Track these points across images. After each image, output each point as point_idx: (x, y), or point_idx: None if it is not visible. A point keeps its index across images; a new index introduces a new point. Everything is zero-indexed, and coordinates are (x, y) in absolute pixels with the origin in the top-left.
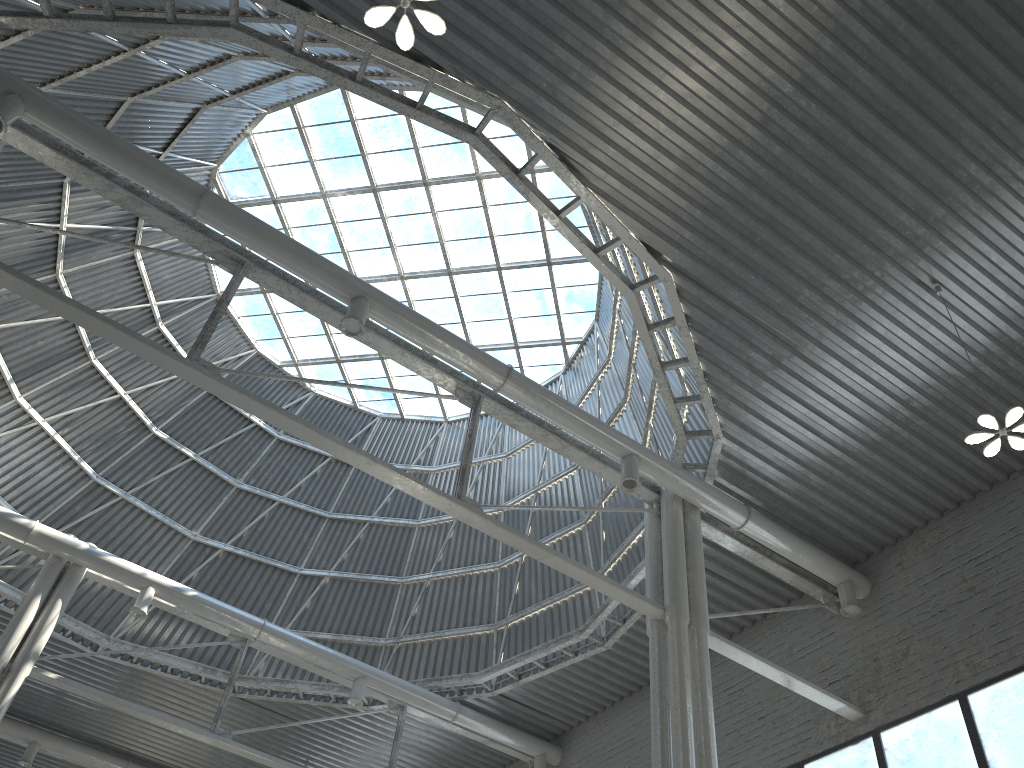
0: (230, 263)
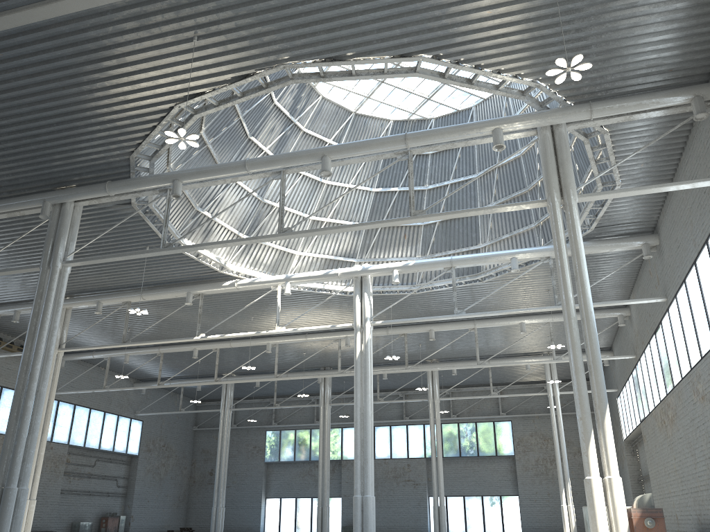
0: (277, 175)
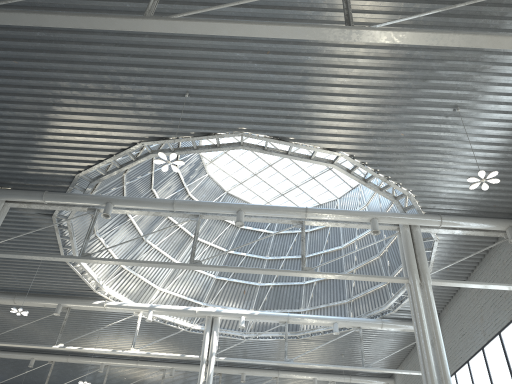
0: (194, 217)
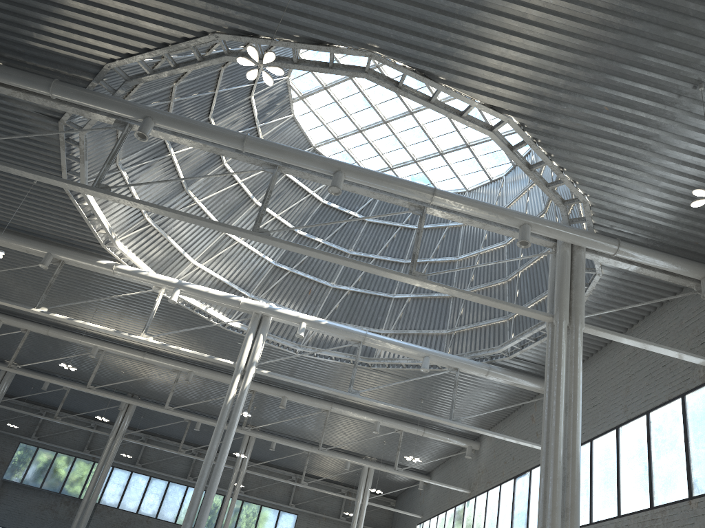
0: (270, 168)
